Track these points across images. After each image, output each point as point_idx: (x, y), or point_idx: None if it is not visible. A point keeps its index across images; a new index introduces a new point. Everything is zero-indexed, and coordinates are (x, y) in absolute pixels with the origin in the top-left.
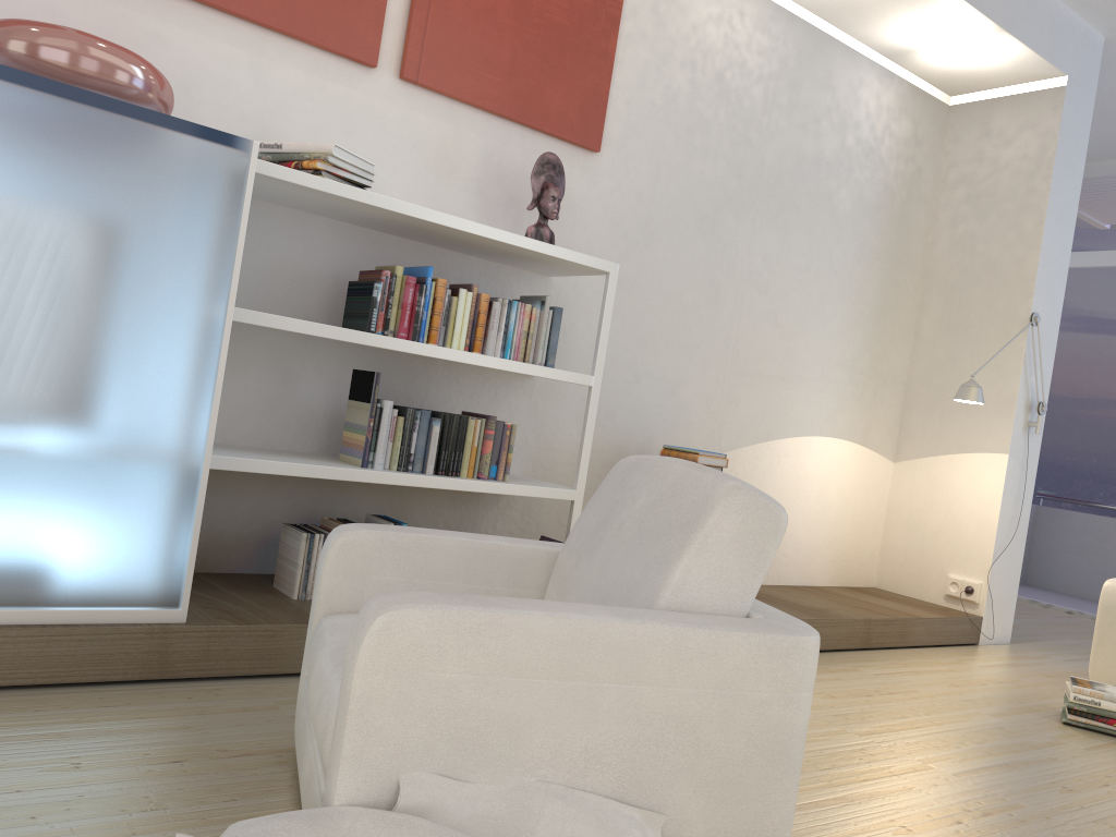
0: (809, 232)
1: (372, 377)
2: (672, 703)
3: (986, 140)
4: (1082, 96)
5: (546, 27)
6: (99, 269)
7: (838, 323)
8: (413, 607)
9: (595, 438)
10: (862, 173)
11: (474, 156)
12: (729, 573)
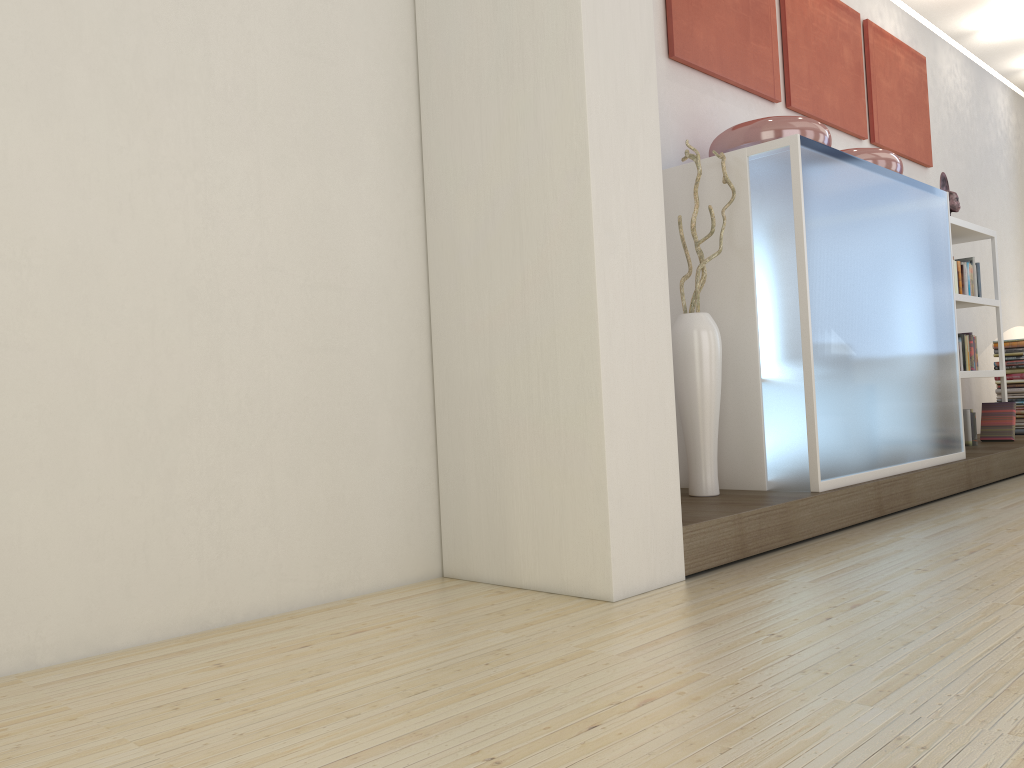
0: (994, 196)
1: None
2: None
3: None
4: None
5: (908, 97)
6: (927, 272)
7: (1011, 251)
8: None
9: None
10: (1005, 152)
11: None
12: None
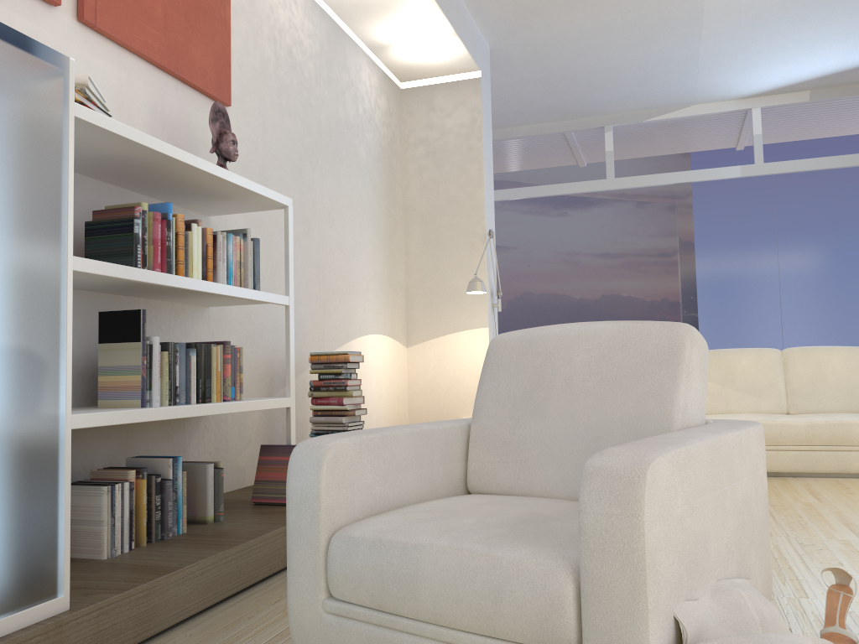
0: (349, 178)
1: (136, 315)
2: (743, 491)
3: (433, 113)
4: (487, 85)
5: None
6: None
7: (371, 247)
8: (657, 456)
9: (254, 356)
10: (369, 135)
11: (144, 103)
12: (699, 392)
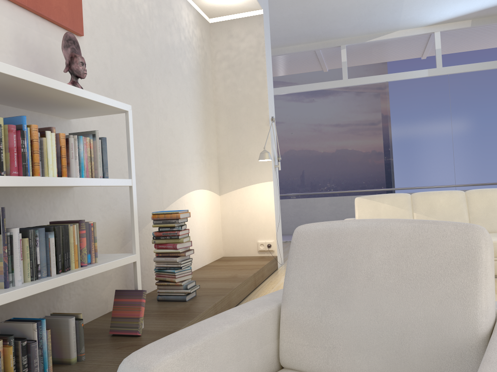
0: (176, 85)
1: None
2: None
3: (231, 39)
4: (267, 19)
5: None
6: None
7: (193, 131)
8: None
9: (111, 218)
10: (189, 54)
11: (8, 34)
12: (492, 288)
